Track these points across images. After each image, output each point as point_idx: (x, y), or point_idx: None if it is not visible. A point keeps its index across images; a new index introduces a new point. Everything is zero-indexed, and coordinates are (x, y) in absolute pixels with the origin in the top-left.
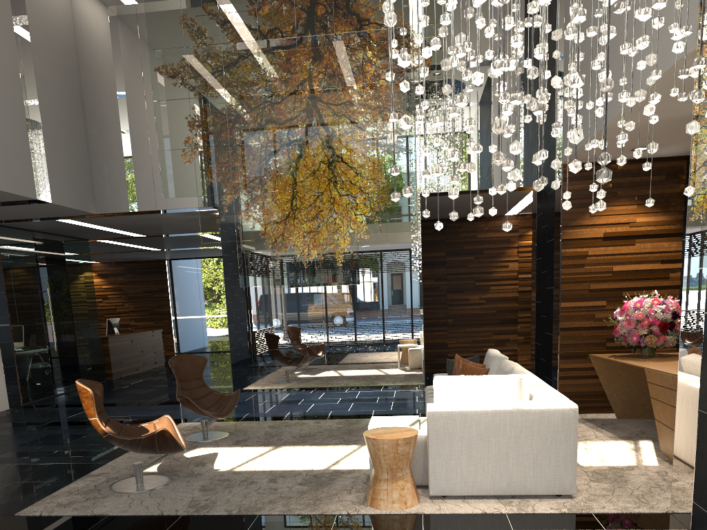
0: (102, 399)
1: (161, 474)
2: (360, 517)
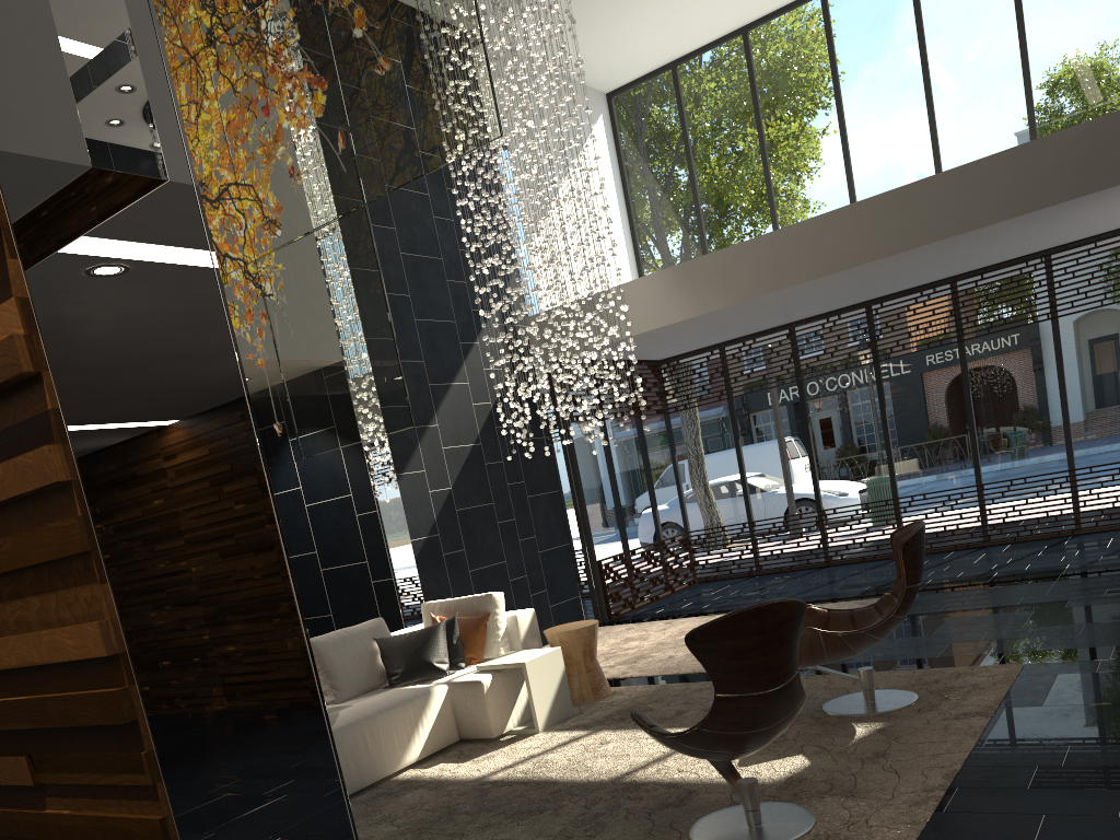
0: (901, 567)
1: (841, 719)
2: (631, 685)
